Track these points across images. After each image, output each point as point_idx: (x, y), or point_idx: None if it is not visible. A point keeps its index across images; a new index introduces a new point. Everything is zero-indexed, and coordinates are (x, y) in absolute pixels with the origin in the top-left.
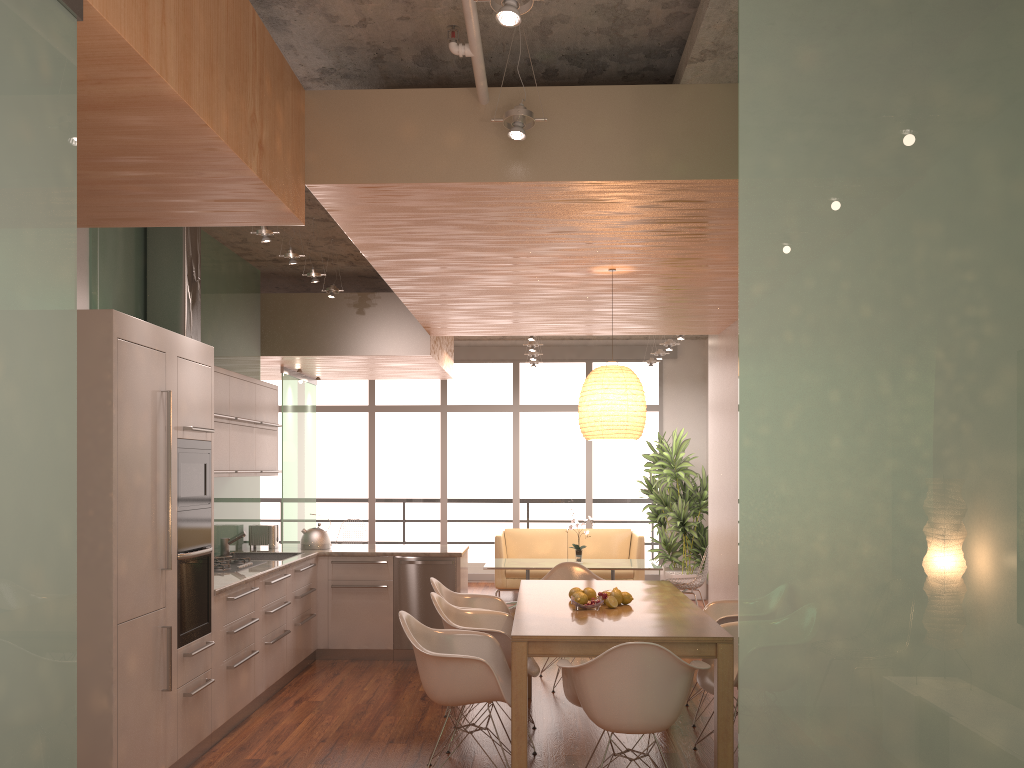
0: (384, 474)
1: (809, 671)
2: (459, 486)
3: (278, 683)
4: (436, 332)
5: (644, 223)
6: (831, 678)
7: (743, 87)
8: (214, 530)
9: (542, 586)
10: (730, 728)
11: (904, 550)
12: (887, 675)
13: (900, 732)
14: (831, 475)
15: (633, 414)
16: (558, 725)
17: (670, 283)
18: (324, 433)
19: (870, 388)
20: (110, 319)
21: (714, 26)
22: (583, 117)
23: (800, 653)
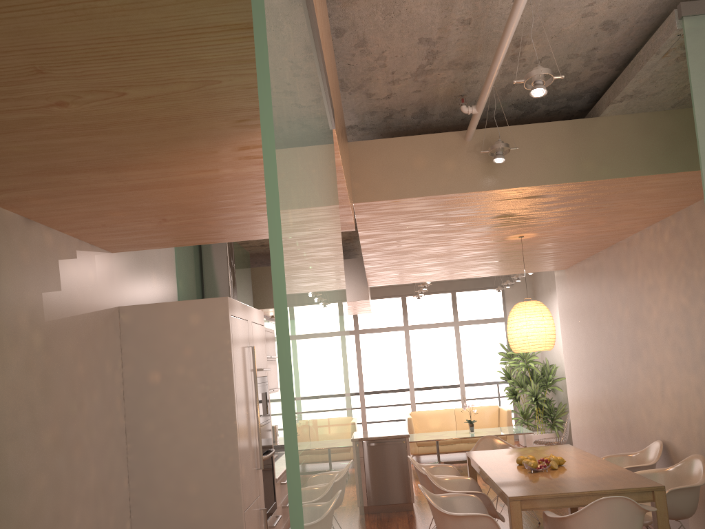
0: None
1: None
2: (372, 384)
3: None
4: (373, 284)
5: (563, 207)
6: None
7: (699, 123)
8: None
9: (486, 455)
10: None
11: None
12: None
13: None
14: None
15: (549, 333)
16: None
17: (554, 241)
18: None
19: None
20: (226, 303)
21: (639, 80)
22: (536, 144)
23: None
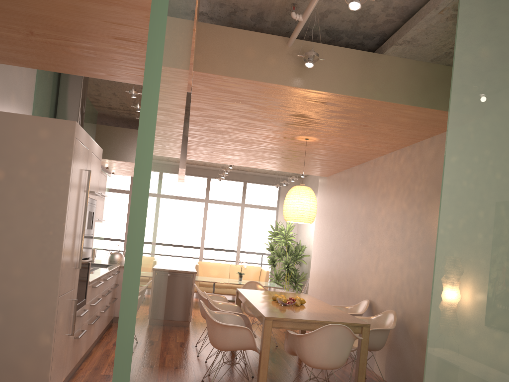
0: None
1: (458, 343)
2: (173, 237)
3: (101, 334)
4: (191, 157)
5: (342, 118)
6: (467, 347)
7: (456, 61)
8: None
9: (251, 292)
10: (364, 368)
11: (503, 289)
12: (491, 347)
13: (494, 374)
14: (476, 251)
15: (312, 211)
16: (257, 363)
17: (327, 149)
18: None
19: (496, 212)
20: (74, 126)
21: (417, 29)
22: (336, 62)
23: (455, 334)
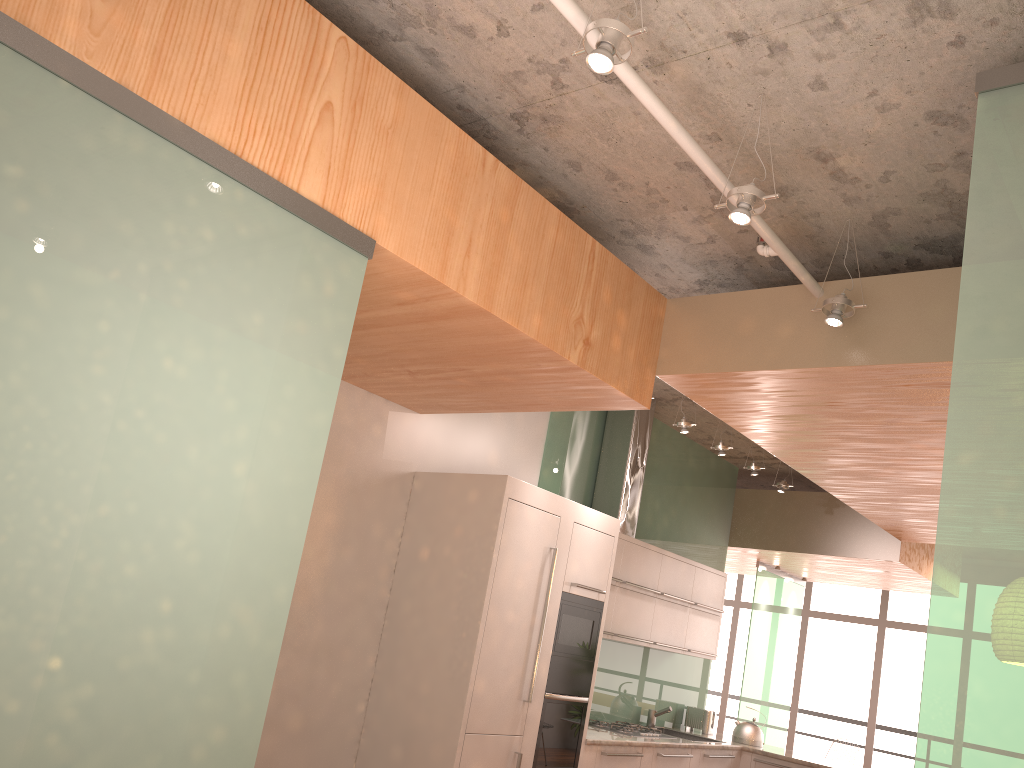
0: (888, 697)
1: None
2: None
3: None
4: (904, 537)
5: None
6: None
7: (968, 251)
8: (644, 700)
9: None
10: None
11: None
12: None
13: None
14: None
15: None
16: None
17: None
18: (827, 641)
19: None
20: (504, 482)
21: None
22: (918, 301)
23: None
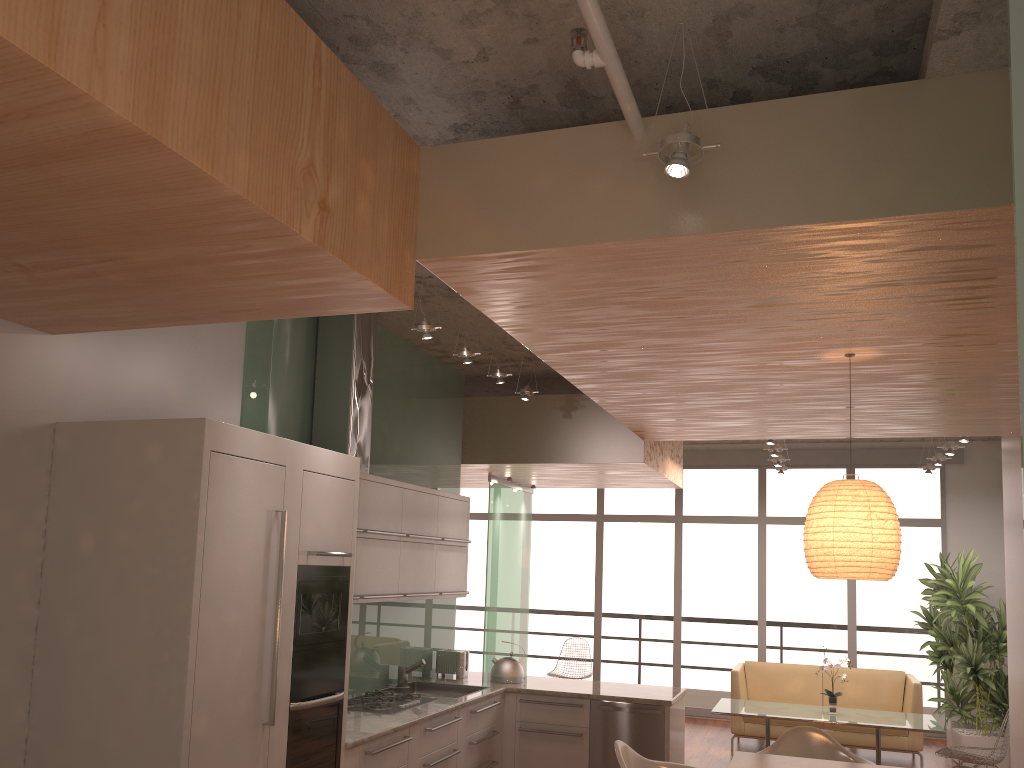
0: (611, 590)
1: None
2: (695, 607)
3: None
4: (649, 436)
5: (883, 286)
6: None
7: (1018, 8)
8: (392, 656)
9: (760, 766)
10: None
11: None
12: None
13: None
14: None
15: (880, 546)
16: None
17: (936, 370)
18: (549, 543)
19: None
20: (202, 429)
21: None
22: (777, 140)
23: None
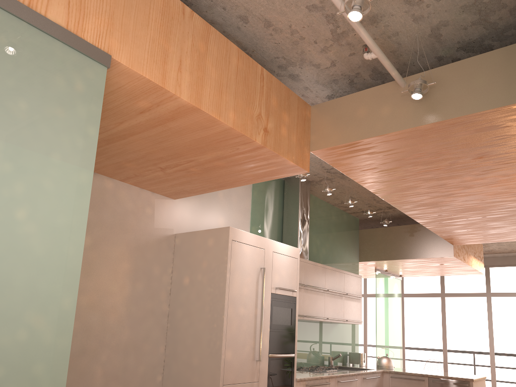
0: (451, 333)
1: None
2: (502, 343)
3: None
4: (455, 242)
5: None
6: None
7: None
8: (325, 352)
9: None
10: None
11: None
12: None
13: None
14: None
15: None
16: None
17: None
18: (415, 309)
19: None
20: (228, 231)
21: None
22: (466, 76)
23: None
